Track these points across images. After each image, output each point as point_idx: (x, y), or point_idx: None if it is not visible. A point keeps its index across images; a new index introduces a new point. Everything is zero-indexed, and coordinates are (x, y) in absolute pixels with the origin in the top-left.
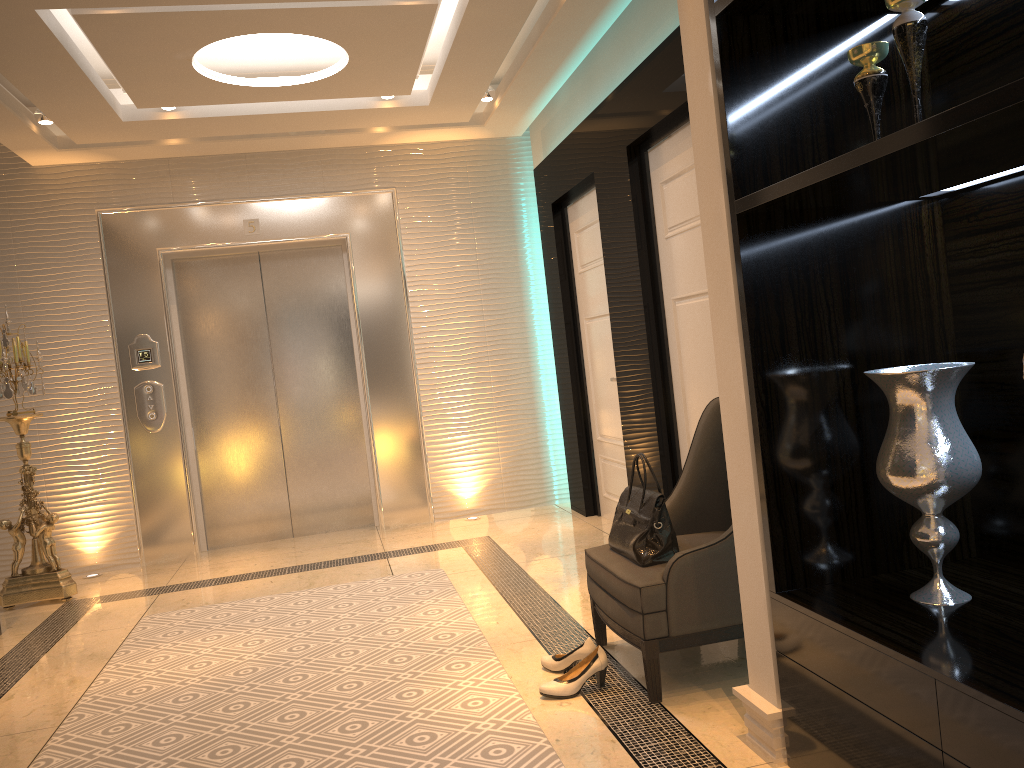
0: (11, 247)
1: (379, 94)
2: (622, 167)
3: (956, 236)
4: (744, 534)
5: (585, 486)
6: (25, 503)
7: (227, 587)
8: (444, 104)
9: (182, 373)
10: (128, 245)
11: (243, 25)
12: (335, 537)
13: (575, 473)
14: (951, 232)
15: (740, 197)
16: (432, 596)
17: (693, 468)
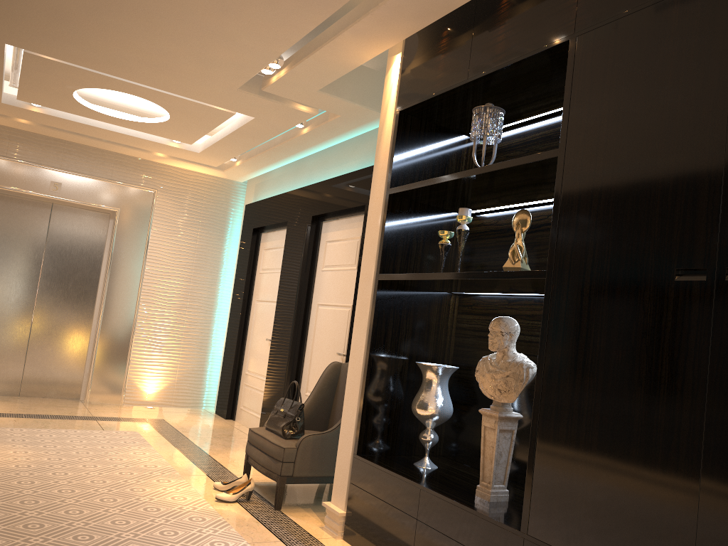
0: None
1: (173, 139)
2: (307, 225)
3: (462, 313)
4: (346, 426)
5: (230, 400)
6: None
7: None
8: (208, 155)
9: None
10: None
11: (121, 87)
12: (52, 402)
13: (225, 391)
14: (460, 310)
15: (381, 273)
16: (136, 445)
17: (315, 395)
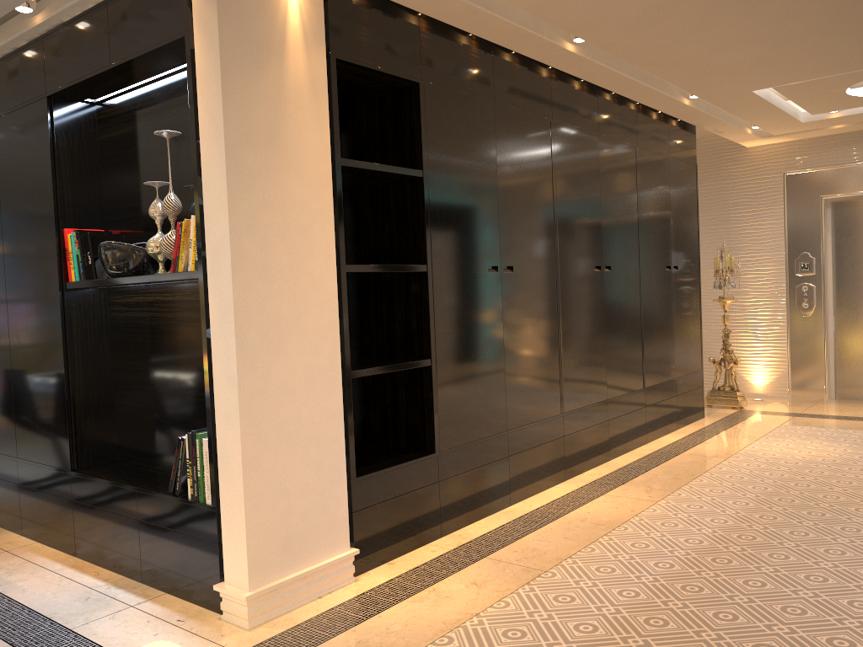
0: (730, 197)
1: None
2: None
3: None
4: None
5: None
6: (723, 349)
7: (838, 421)
8: None
9: (829, 279)
10: (801, 194)
11: None
12: None
13: None
14: None
15: None
16: None
17: None
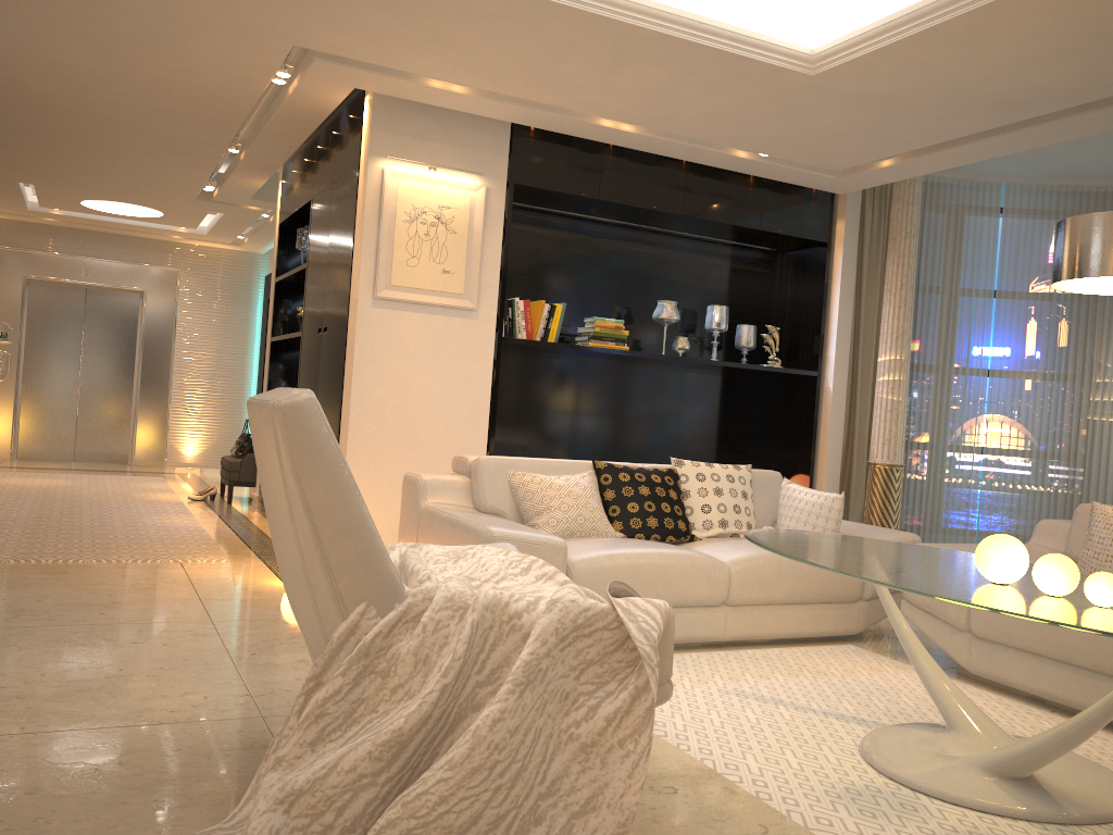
0: None
1: (178, 226)
2: None
3: None
4: None
5: None
6: None
7: (38, 470)
8: (215, 236)
9: (22, 350)
10: (6, 269)
11: (113, 199)
12: (102, 464)
13: None
14: None
15: (273, 336)
16: (154, 481)
17: None
